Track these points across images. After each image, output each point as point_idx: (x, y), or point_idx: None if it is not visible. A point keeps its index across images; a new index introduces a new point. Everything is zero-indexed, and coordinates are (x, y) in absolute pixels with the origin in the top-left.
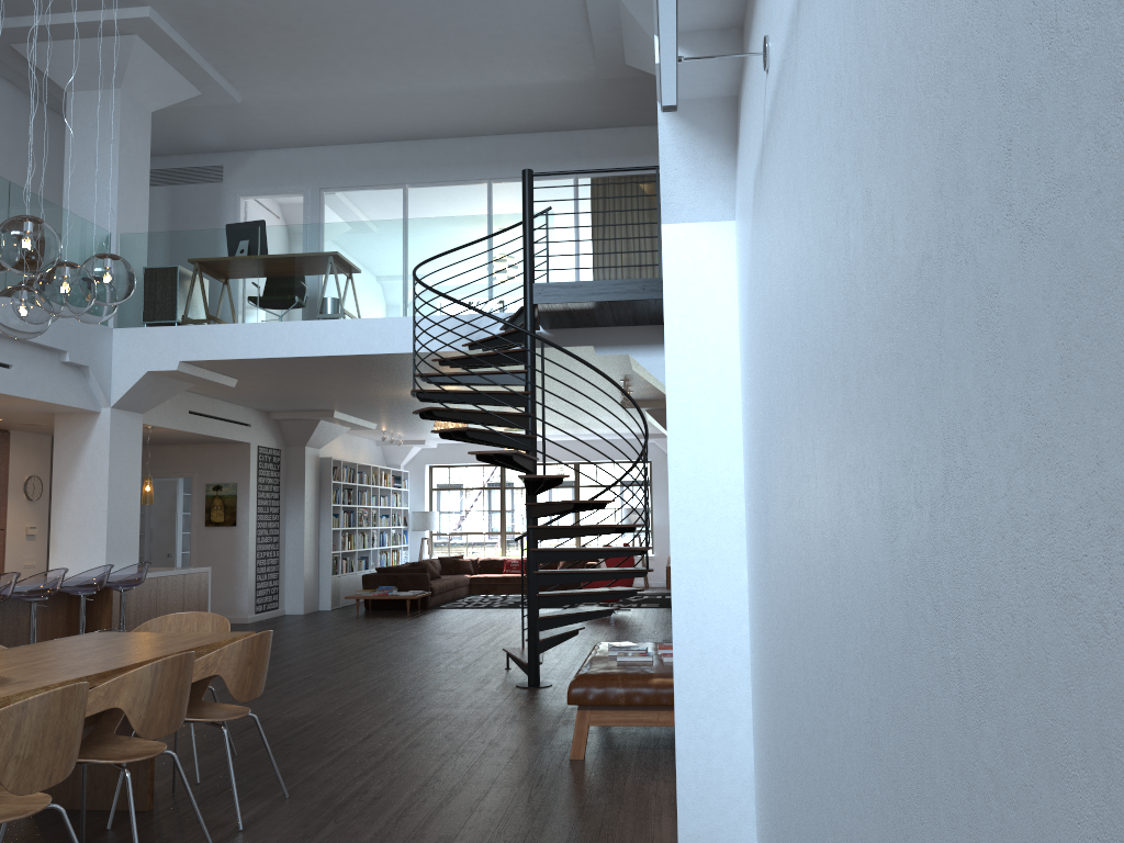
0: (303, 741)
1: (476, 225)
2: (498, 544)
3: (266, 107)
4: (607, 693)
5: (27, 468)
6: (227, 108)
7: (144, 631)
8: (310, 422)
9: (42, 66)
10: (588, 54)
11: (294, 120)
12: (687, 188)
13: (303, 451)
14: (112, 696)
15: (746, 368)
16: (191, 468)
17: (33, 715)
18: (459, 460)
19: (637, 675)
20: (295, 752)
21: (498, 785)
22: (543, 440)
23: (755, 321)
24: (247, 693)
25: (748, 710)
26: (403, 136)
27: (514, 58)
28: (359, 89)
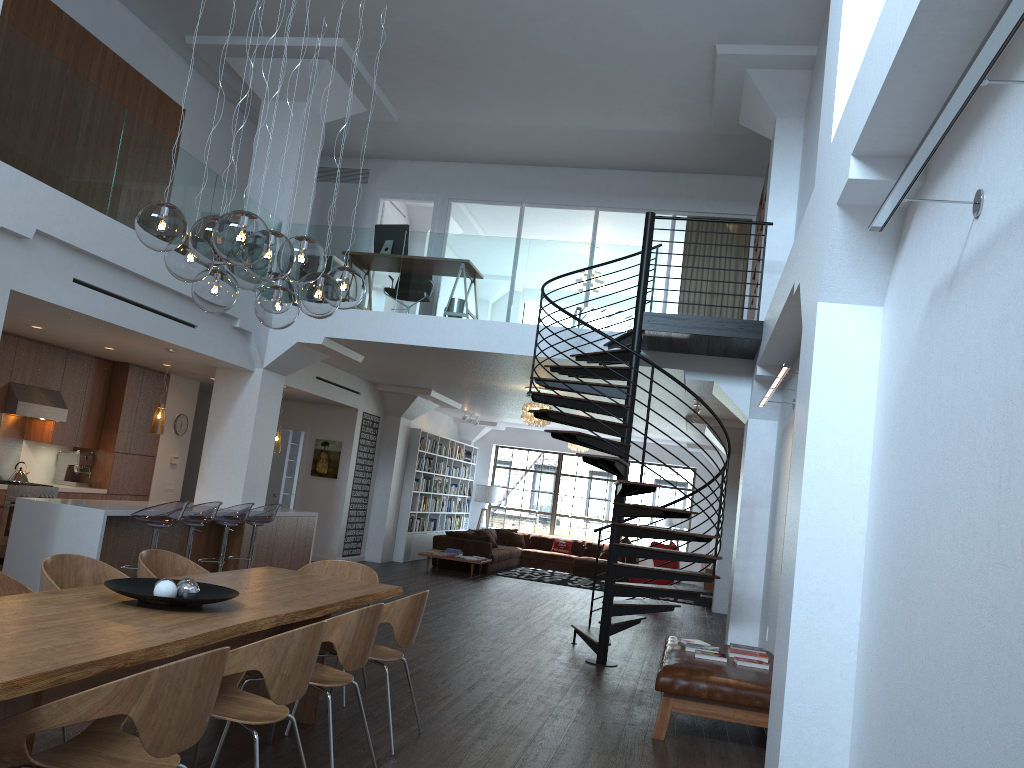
0: (418, 683)
1: (593, 252)
2: (548, 524)
3: (417, 126)
4: (691, 685)
5: (179, 407)
6: (384, 123)
7: (306, 571)
8: (408, 396)
9: (245, 77)
10: (706, 111)
11: (438, 139)
12: (847, 275)
13: (398, 421)
14: (328, 632)
15: (889, 438)
16: (305, 423)
17: (296, 643)
18: (523, 444)
19: (718, 674)
20: (415, 692)
21: (596, 751)
22: (643, 452)
23: (916, 406)
24: (406, 640)
25: (847, 728)
26: (527, 162)
27: (640, 108)
28: (499, 120)
